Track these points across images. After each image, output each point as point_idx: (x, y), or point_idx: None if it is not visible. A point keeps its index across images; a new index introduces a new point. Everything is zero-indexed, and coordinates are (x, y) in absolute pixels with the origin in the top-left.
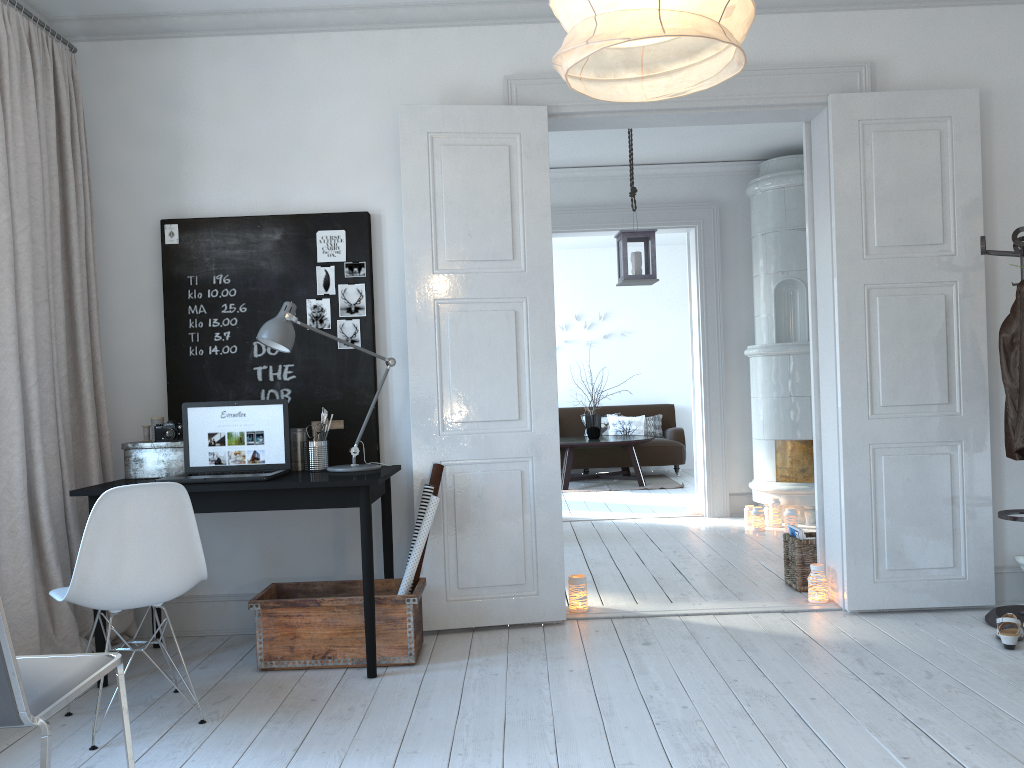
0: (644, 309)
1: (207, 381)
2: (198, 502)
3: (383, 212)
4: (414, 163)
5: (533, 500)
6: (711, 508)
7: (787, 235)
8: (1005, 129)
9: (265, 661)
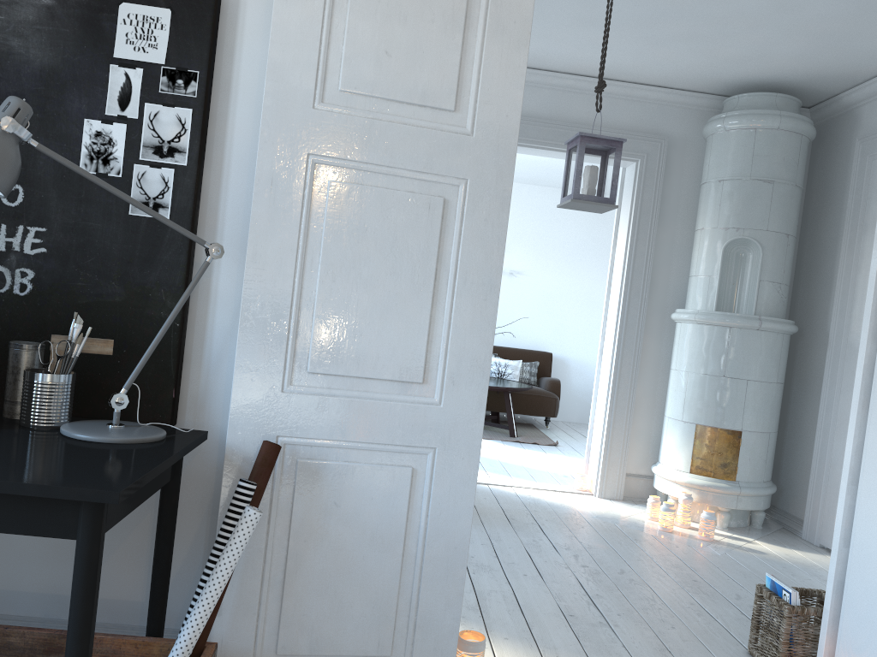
0: (537, 251)
1: None
2: None
3: None
4: None
5: (425, 520)
6: (603, 488)
7: (750, 186)
8: None
9: None
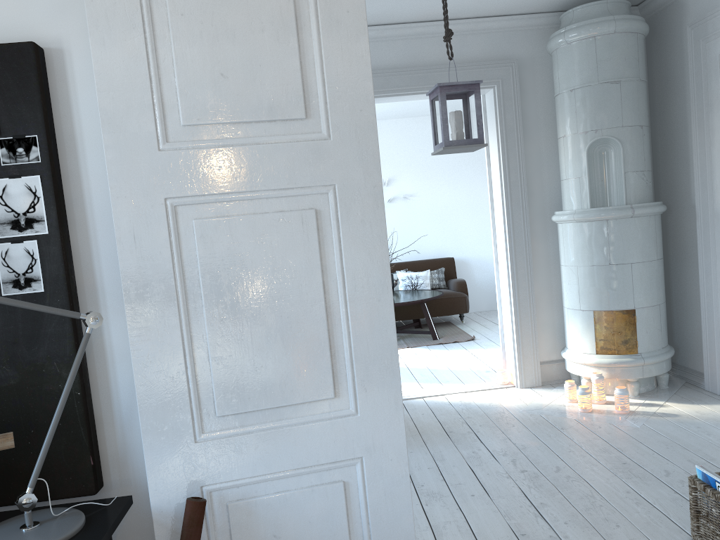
0: (423, 174)
1: None
2: None
3: (67, 44)
4: None
5: (367, 528)
6: (523, 379)
7: (600, 89)
8: None
9: None
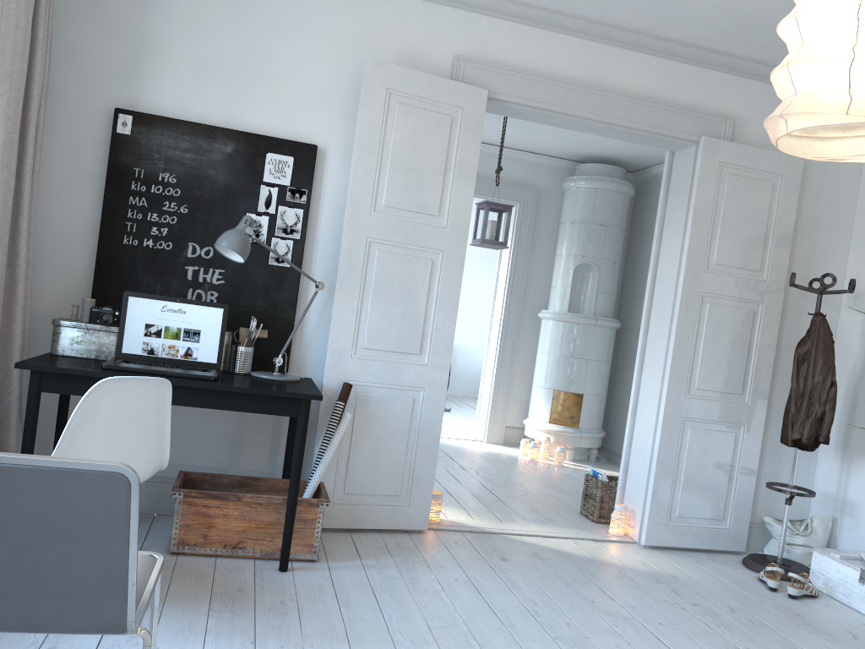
0: None
1: (137, 271)
2: None
3: (329, 148)
4: (371, 113)
5: (419, 425)
6: (489, 436)
7: (592, 227)
8: (812, 192)
9: (178, 546)
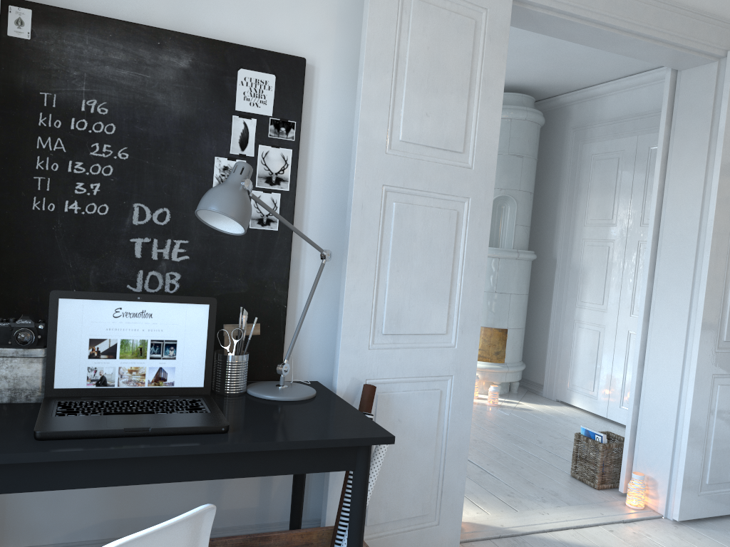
0: None
1: (57, 250)
2: (115, 469)
3: (318, 63)
4: (383, 11)
5: (447, 423)
6: None
7: (508, 159)
8: None
9: None
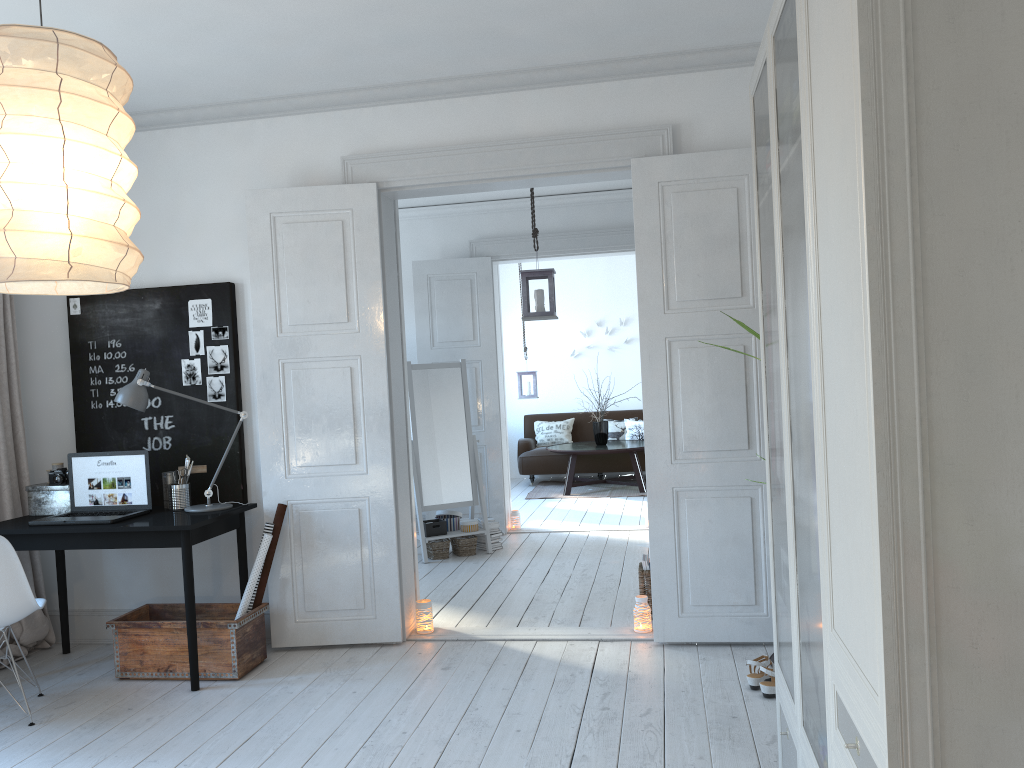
0: None
1: (106, 430)
2: (58, 541)
3: (245, 281)
4: (259, 241)
5: (370, 535)
6: None
7: None
8: None
9: (121, 672)
